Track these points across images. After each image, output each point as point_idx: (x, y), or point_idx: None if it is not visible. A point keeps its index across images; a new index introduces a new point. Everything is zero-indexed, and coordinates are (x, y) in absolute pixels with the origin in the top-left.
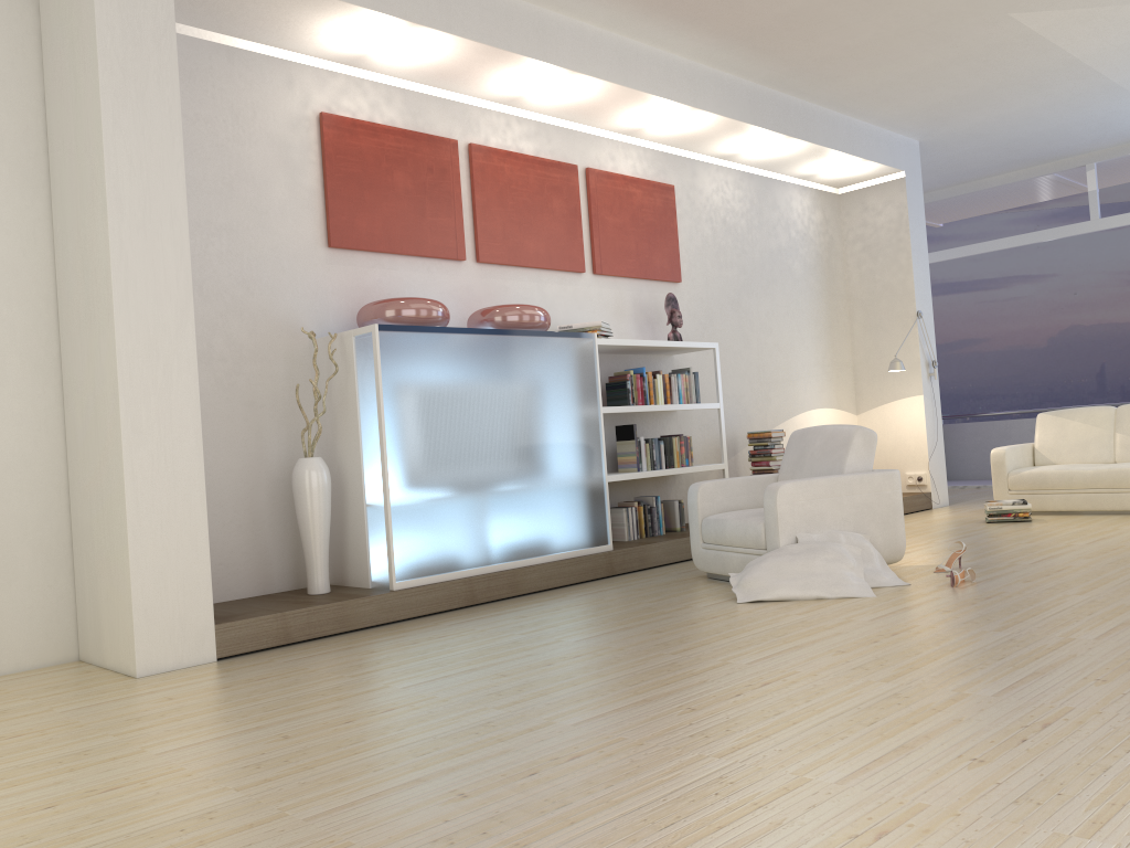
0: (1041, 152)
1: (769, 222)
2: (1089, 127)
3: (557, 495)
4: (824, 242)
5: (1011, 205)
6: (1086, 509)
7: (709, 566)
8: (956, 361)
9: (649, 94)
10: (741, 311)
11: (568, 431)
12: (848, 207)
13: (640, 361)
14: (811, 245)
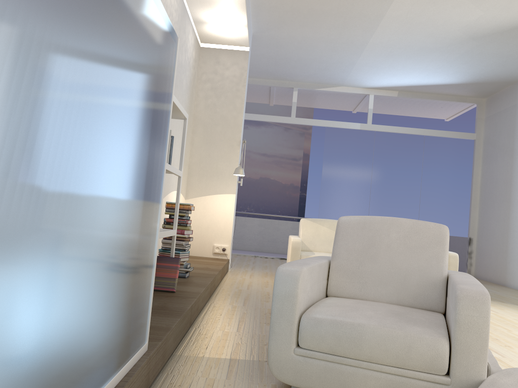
0: (283, 72)
1: (182, 40)
2: (320, 66)
3: (125, 273)
4: (193, 74)
5: None
6: None
7: (307, 381)
8: None
9: None
10: None
11: (147, 166)
12: (206, 57)
13: None
14: (190, 72)
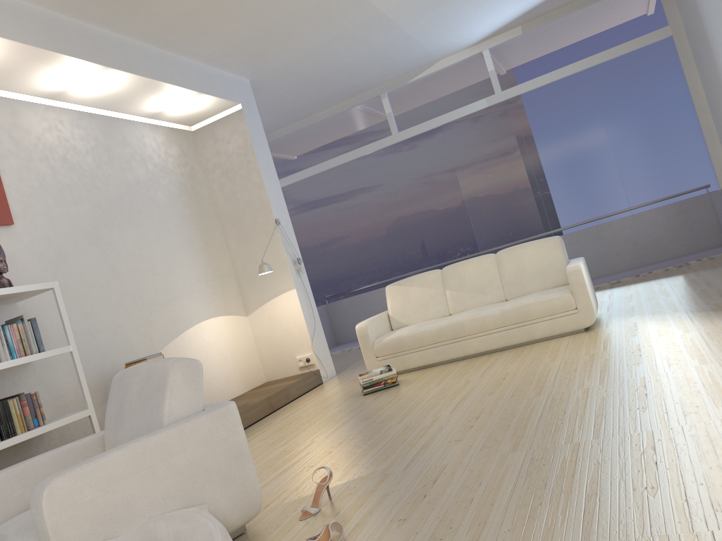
0: (347, 87)
1: (122, 157)
2: (375, 60)
3: None
4: (186, 172)
5: (339, 136)
6: (439, 360)
7: None
8: (330, 255)
9: None
10: (102, 244)
11: None
12: (202, 140)
13: None
14: (173, 176)
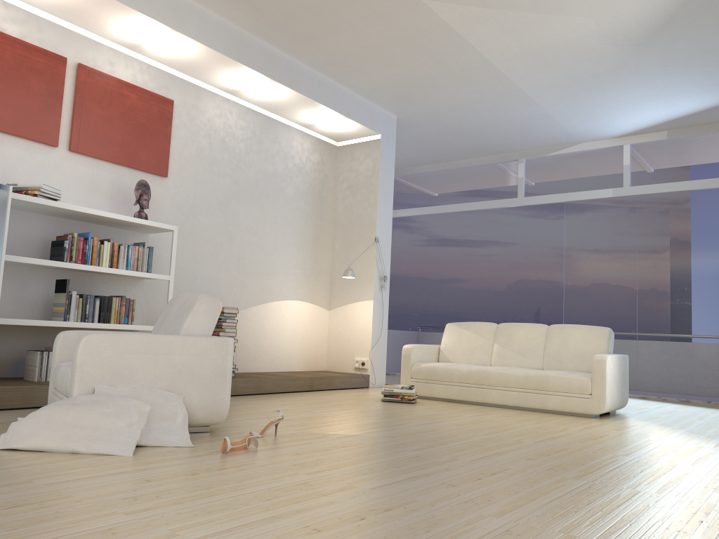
0: (488, 145)
1: (268, 151)
2: (515, 128)
3: None
4: (319, 177)
5: (479, 186)
6: (460, 399)
7: None
8: (446, 292)
9: (123, 4)
10: (228, 213)
11: None
12: (342, 156)
13: (110, 232)
14: (306, 177)
